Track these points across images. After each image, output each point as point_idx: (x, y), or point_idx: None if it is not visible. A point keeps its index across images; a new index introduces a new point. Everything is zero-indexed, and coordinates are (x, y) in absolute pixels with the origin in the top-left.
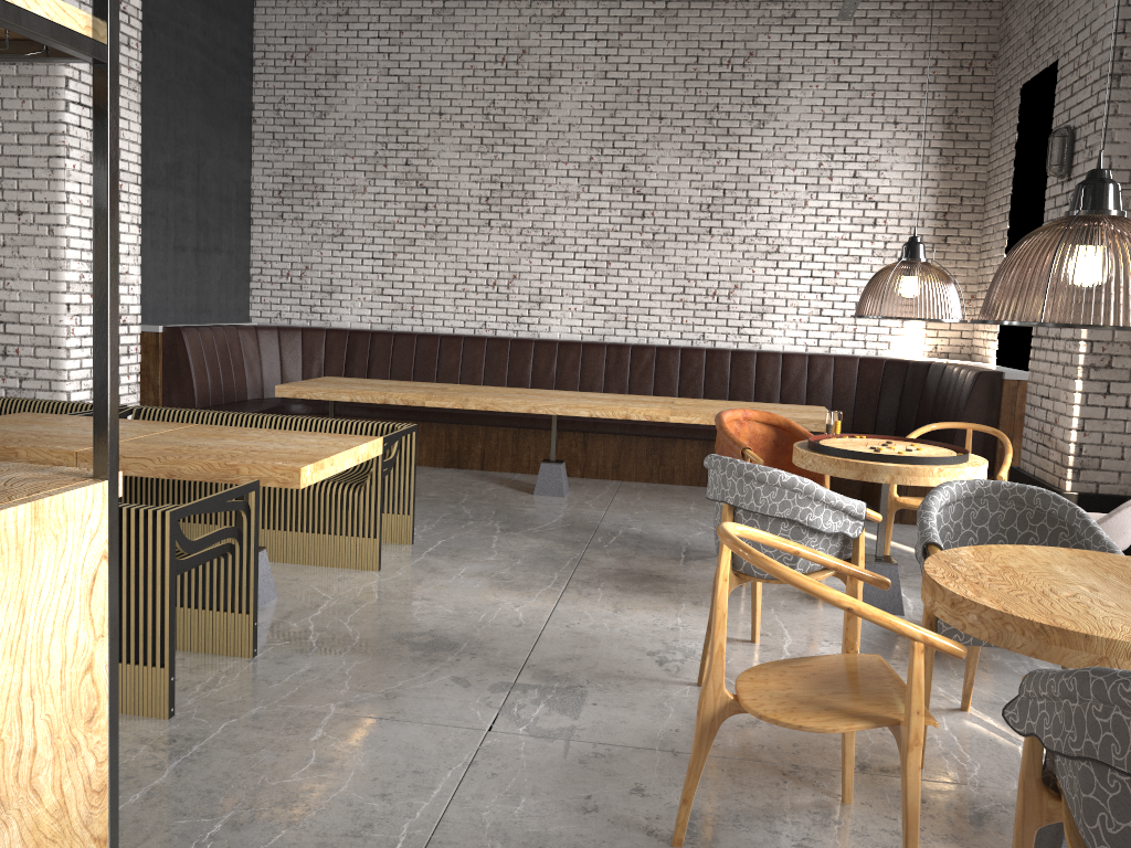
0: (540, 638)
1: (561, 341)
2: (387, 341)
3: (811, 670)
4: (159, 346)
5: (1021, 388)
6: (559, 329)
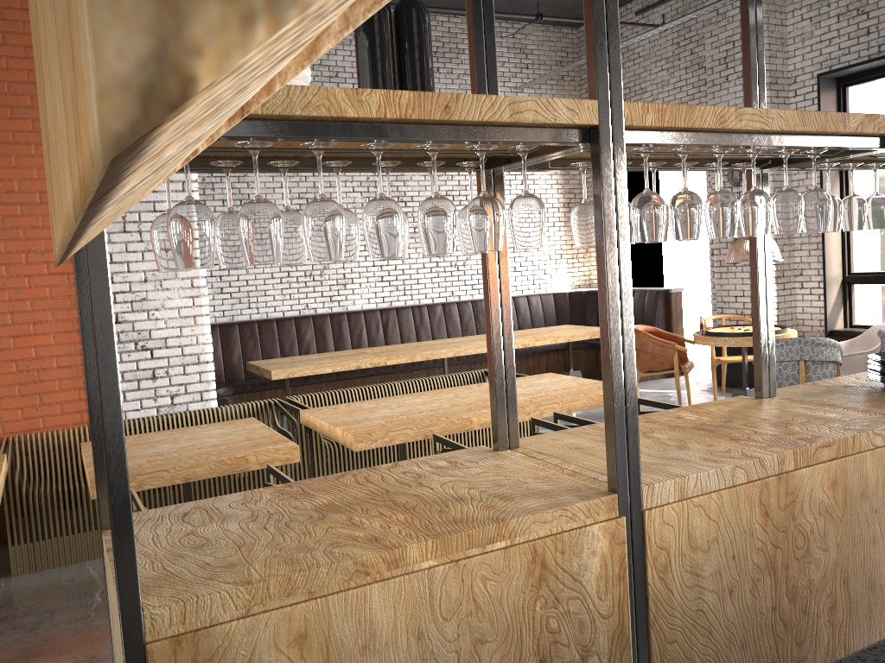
0: None
1: (381, 309)
2: (253, 328)
3: None
4: None
5: (678, 296)
6: (361, 302)
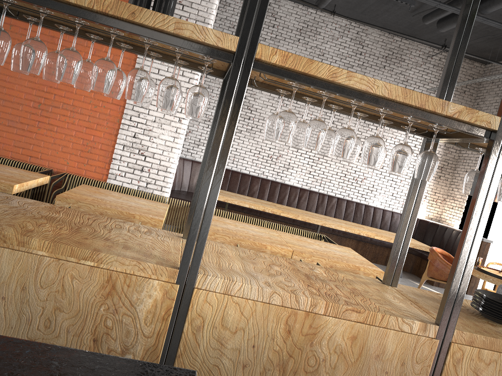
0: None
1: (301, 188)
2: (228, 173)
3: None
4: None
5: (487, 245)
6: (293, 181)
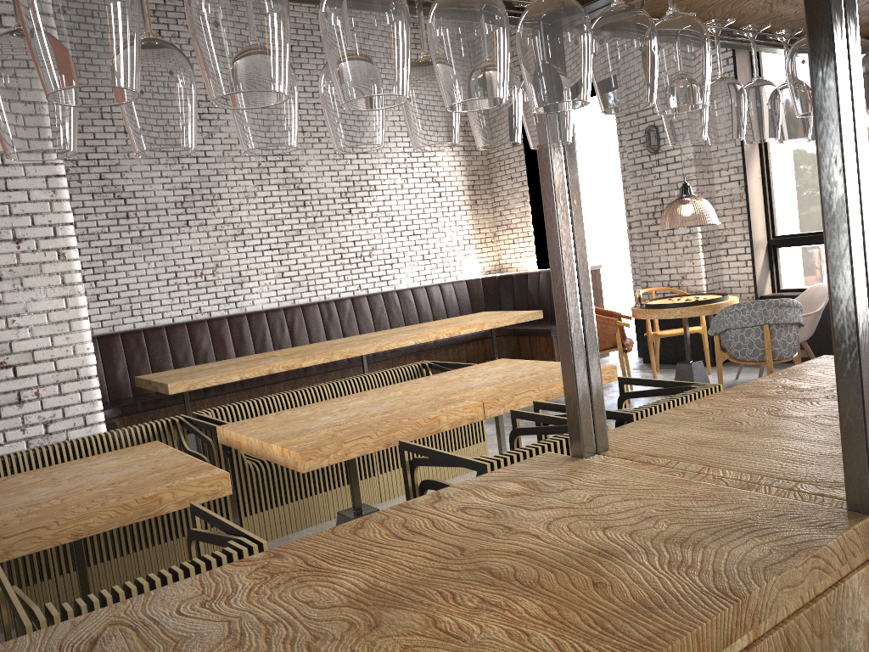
0: None
1: (285, 308)
2: (139, 338)
3: None
4: None
5: (597, 274)
6: (261, 301)
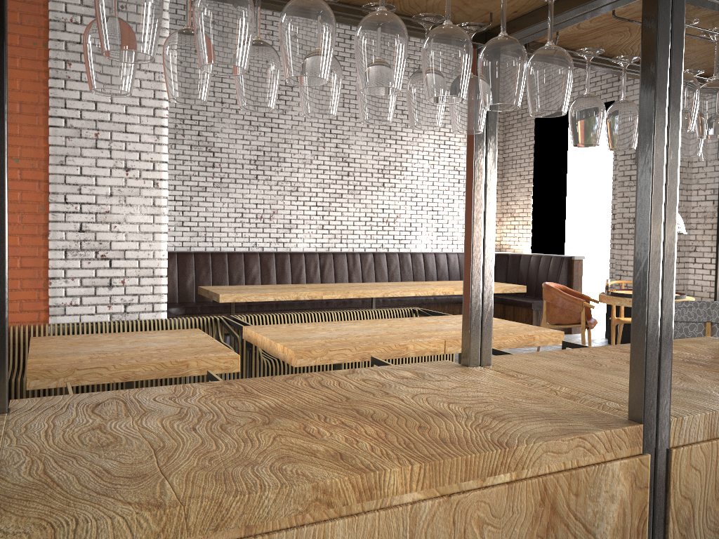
0: None
1: (320, 253)
2: (207, 259)
3: None
4: None
5: (579, 263)
6: (303, 245)
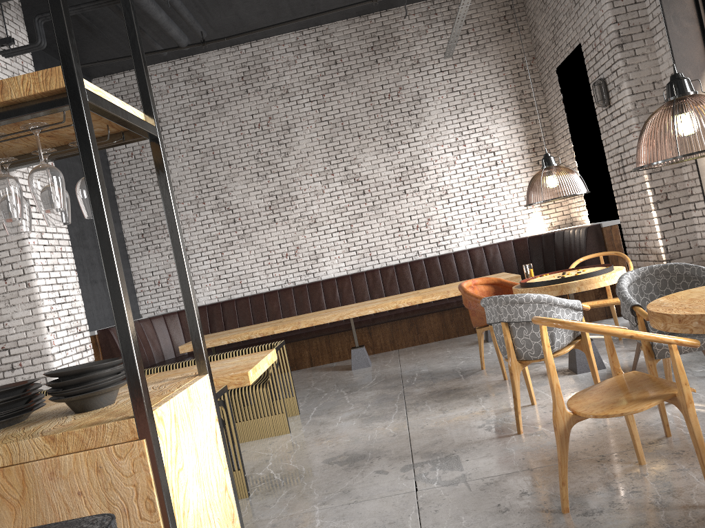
0: (411, 438)
1: (337, 277)
2: (232, 305)
3: (605, 388)
4: (97, 343)
5: (613, 229)
6: (332, 271)
